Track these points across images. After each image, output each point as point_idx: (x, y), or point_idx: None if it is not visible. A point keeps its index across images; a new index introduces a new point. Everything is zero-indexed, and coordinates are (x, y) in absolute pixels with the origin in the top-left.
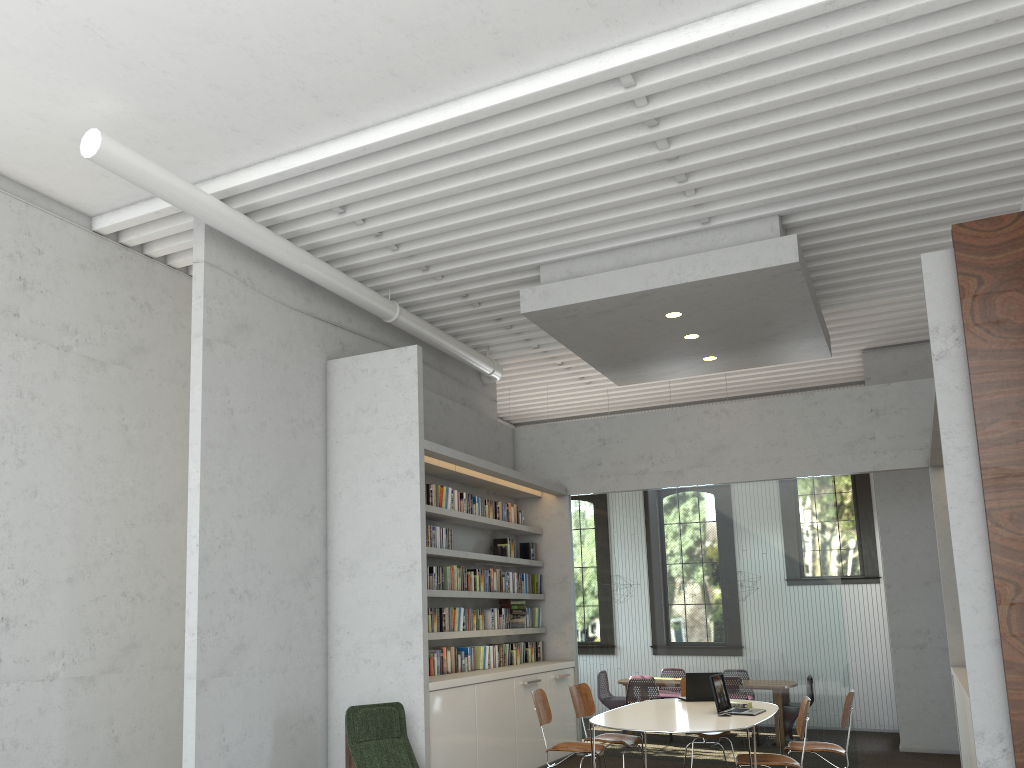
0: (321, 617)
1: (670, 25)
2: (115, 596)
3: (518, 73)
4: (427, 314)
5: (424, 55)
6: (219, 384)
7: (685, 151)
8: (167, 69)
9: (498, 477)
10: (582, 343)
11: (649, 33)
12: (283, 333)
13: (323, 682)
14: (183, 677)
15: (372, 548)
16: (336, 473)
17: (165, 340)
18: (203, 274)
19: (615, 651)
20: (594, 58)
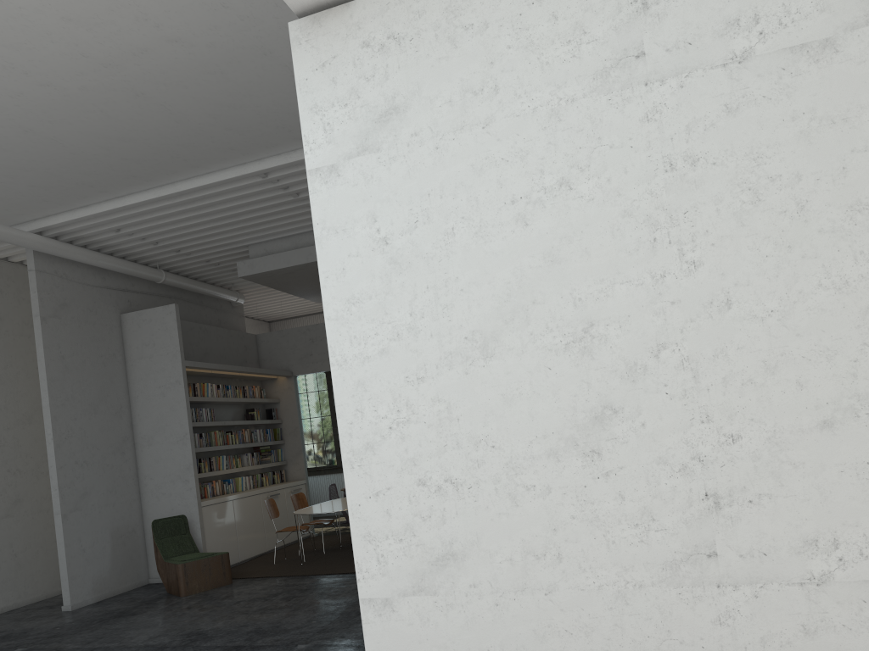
0: (134, 471)
1: (276, 153)
2: (3, 472)
3: (203, 172)
4: (186, 270)
5: (149, 169)
6: (53, 342)
7: (308, 197)
8: (3, 181)
9: (241, 372)
10: (284, 286)
11: (267, 156)
12: (90, 303)
13: (139, 509)
14: (52, 516)
15: (160, 427)
16: (134, 384)
17: (13, 310)
18: (35, 278)
19: (329, 471)
20: (242, 166)
